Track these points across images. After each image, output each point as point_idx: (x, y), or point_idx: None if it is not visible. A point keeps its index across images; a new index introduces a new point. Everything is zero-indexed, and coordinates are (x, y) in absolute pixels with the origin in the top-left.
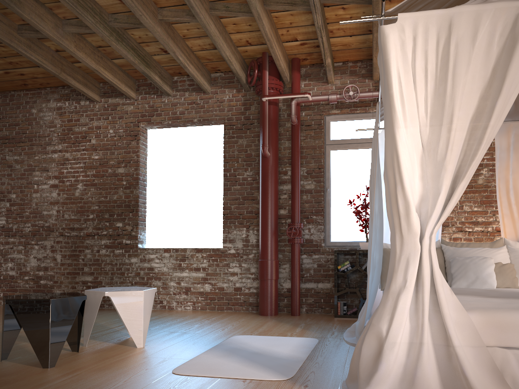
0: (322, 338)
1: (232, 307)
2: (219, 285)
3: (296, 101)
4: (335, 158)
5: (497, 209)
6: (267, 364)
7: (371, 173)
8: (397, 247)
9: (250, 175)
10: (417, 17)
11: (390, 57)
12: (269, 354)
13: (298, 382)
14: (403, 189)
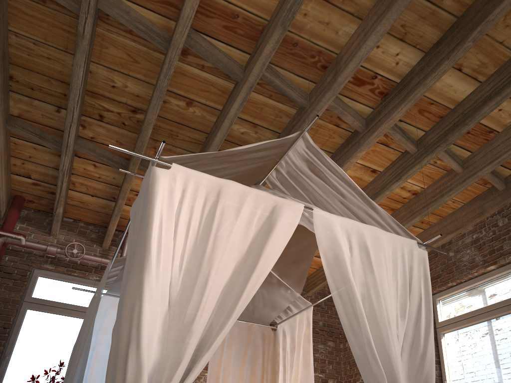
0: None
1: None
2: None
3: (4, 239)
4: (31, 319)
5: None
6: None
7: (77, 341)
8: None
9: None
10: (191, 174)
11: (156, 198)
12: None
13: None
14: (139, 348)
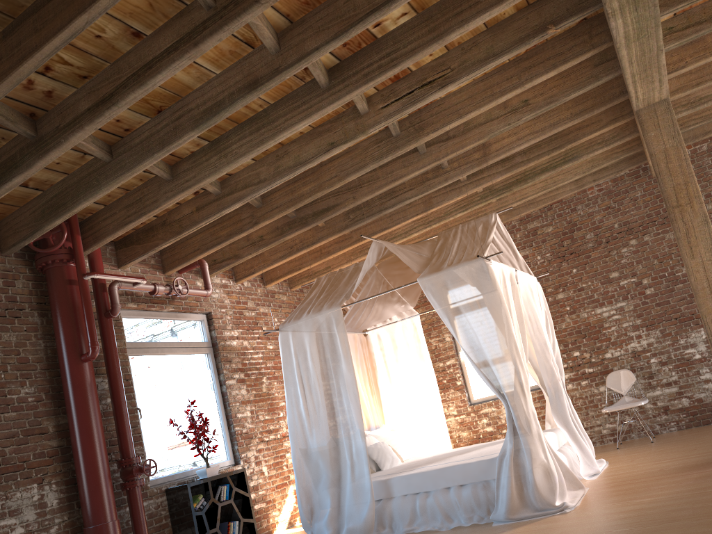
0: None
1: None
2: None
3: (119, 285)
4: (135, 366)
5: (279, 416)
6: None
7: (299, 375)
8: (524, 406)
9: (31, 393)
10: (495, 264)
11: (500, 286)
12: None
13: None
14: (523, 367)
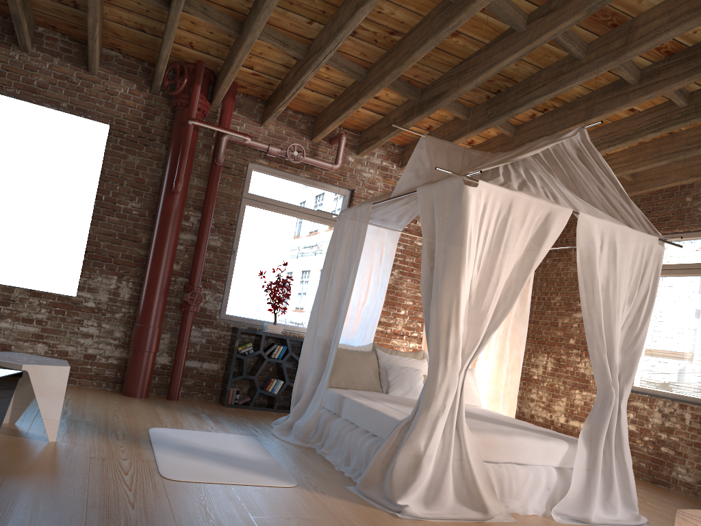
0: (253, 435)
1: (76, 380)
2: (60, 348)
3: (229, 137)
4: (250, 216)
5: (398, 313)
6: (254, 469)
7: (330, 264)
8: (439, 376)
9: (136, 208)
10: (491, 189)
11: (469, 217)
12: (235, 455)
13: (311, 488)
14: (457, 330)
